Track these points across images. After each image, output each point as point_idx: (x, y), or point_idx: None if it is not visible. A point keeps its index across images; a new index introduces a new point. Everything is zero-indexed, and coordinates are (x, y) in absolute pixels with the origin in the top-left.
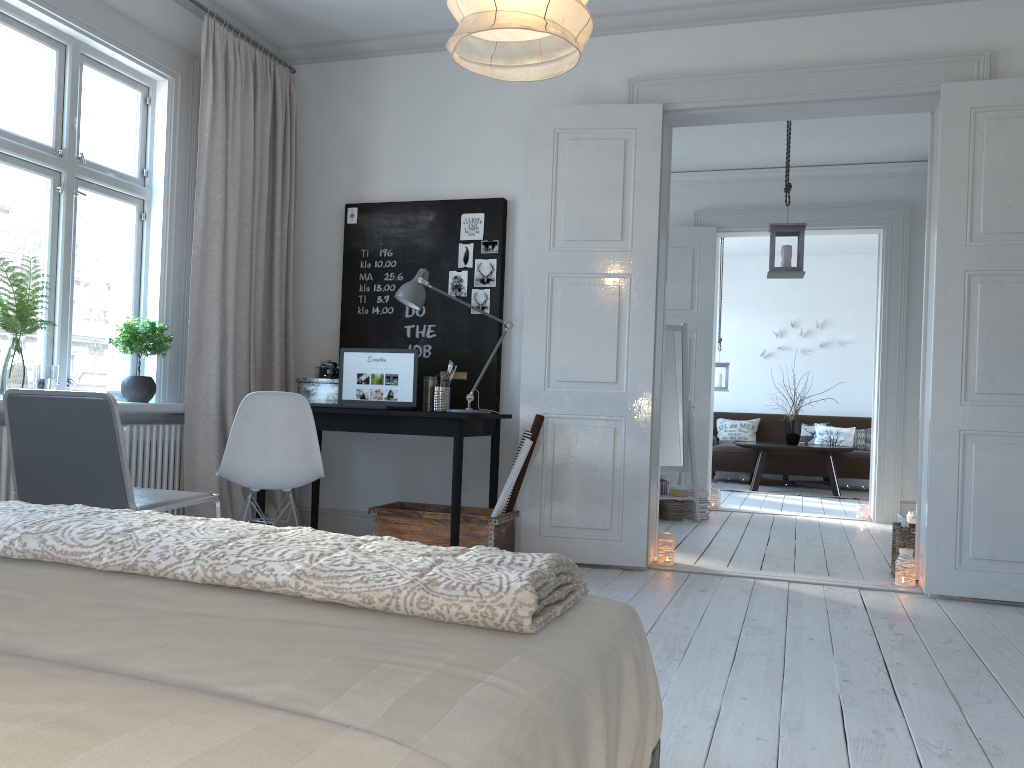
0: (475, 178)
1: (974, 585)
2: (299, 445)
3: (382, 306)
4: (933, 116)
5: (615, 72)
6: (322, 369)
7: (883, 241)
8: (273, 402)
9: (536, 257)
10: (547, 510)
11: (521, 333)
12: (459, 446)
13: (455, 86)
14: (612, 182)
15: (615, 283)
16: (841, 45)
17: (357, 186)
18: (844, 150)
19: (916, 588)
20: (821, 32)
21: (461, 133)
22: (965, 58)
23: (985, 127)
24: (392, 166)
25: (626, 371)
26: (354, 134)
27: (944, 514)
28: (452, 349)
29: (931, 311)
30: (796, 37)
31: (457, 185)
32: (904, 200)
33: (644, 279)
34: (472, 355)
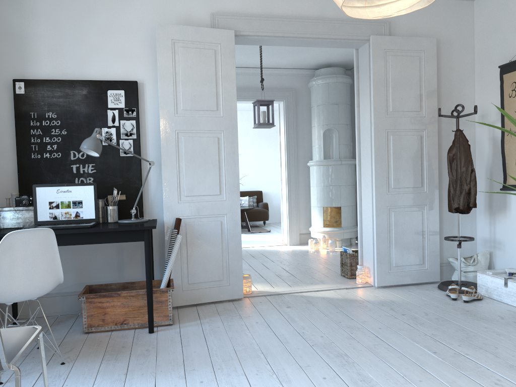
0: (113, 66)
1: (396, 278)
2: (48, 265)
3: (52, 152)
4: (356, 51)
5: (202, 8)
6: (18, 200)
7: (284, 107)
8: (28, 237)
9: (167, 120)
10: (185, 274)
11: (154, 167)
12: (149, 247)
13: (93, 3)
14: (209, 75)
15: (215, 136)
16: (322, 9)
17: (20, 66)
18: (269, 61)
19: (367, 283)
20: (312, 0)
21: (100, 35)
22: (379, 24)
23: (390, 59)
24: (48, 54)
25: (225, 187)
26: (13, 28)
27: (383, 247)
28: (109, 179)
29: (366, 148)
30: (300, 1)
31: (100, 70)
32: (291, 87)
33: (231, 133)
34: (123, 183)
